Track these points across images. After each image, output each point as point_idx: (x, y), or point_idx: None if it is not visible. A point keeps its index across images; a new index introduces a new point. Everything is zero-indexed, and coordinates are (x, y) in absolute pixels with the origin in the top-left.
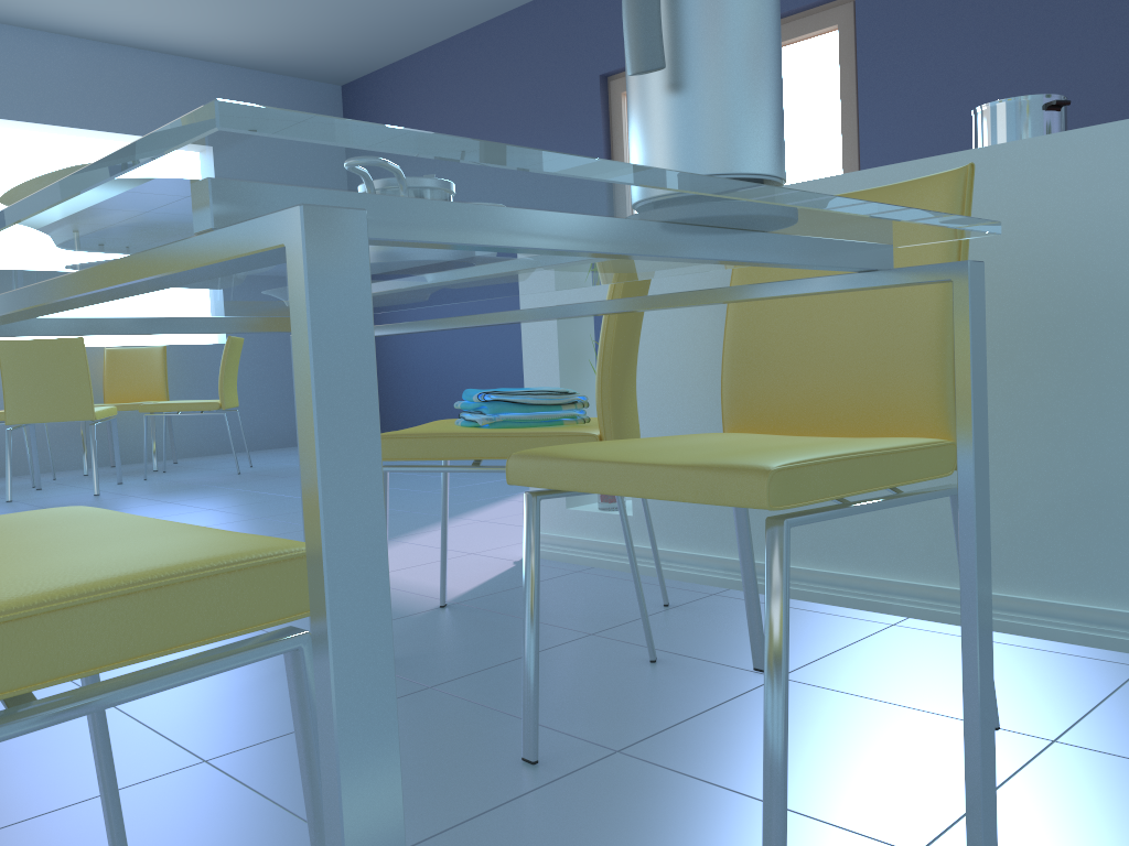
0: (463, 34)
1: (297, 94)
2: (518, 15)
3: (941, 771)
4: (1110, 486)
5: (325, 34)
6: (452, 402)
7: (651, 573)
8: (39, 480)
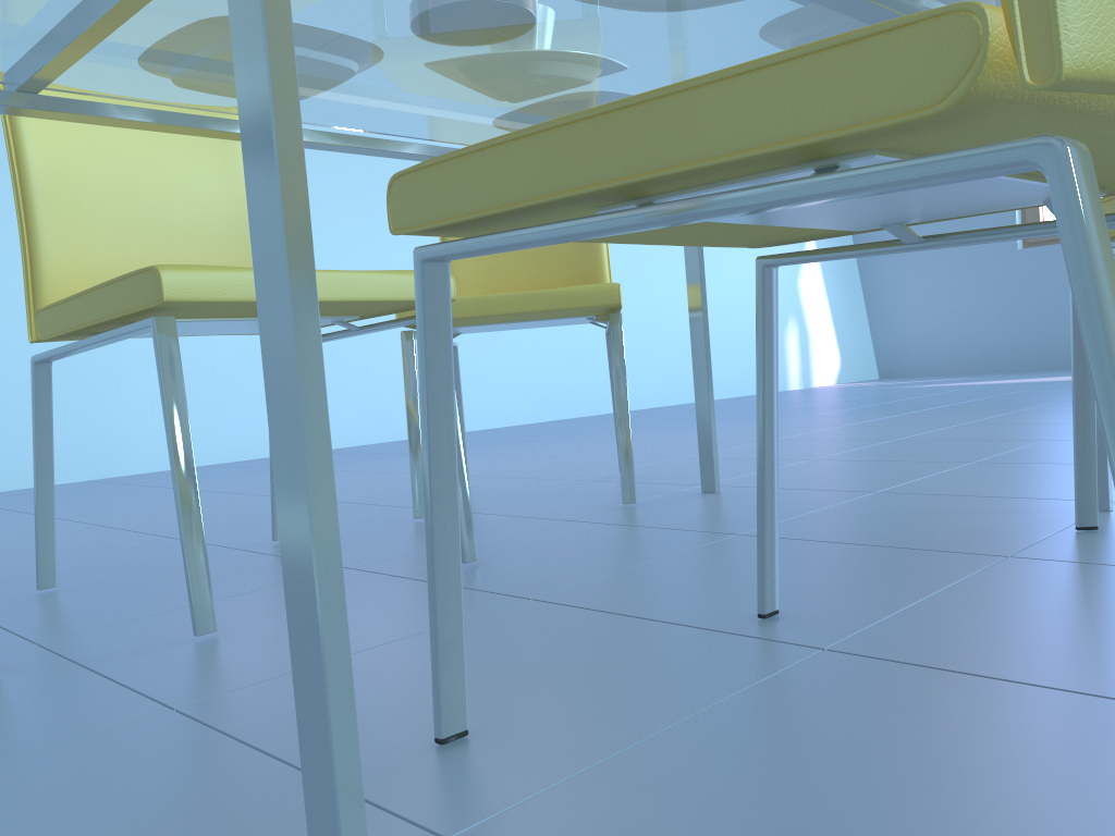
0: None
1: None
2: None
3: None
4: None
5: None
6: None
7: None
8: None
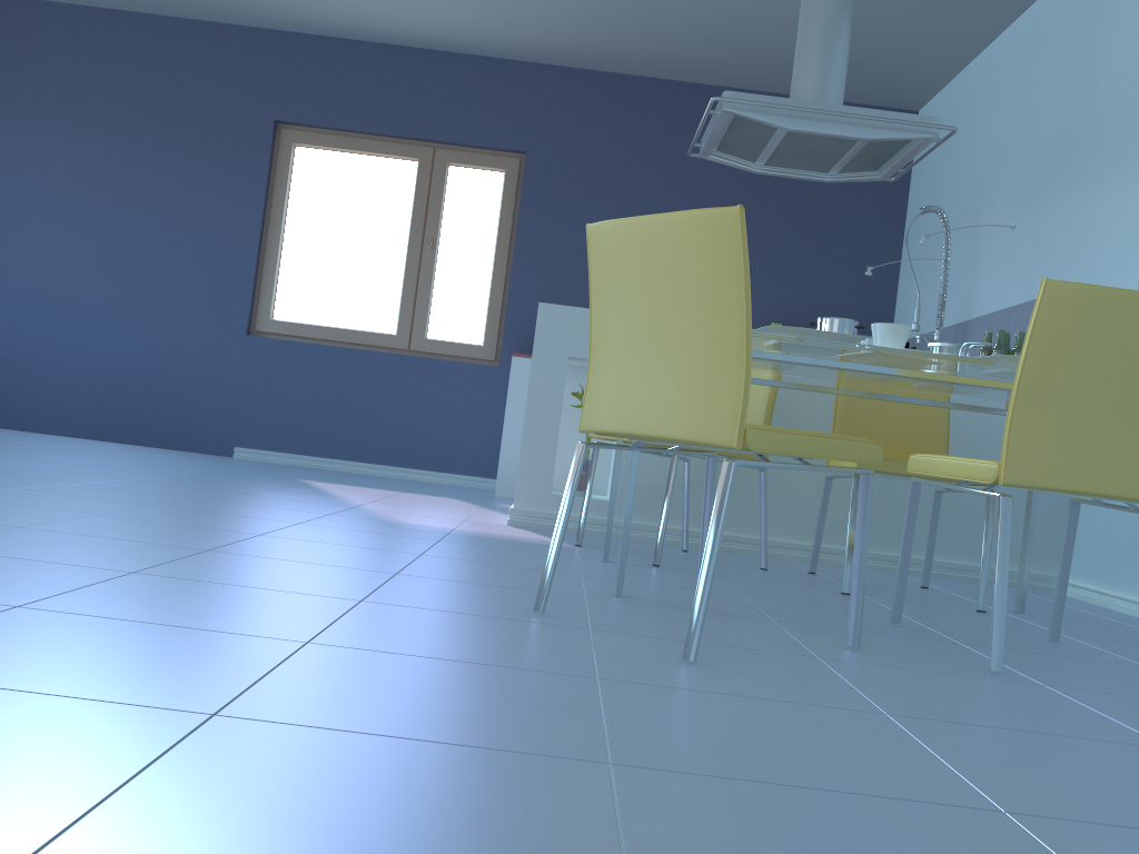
0: (98, 10)
1: None
2: (182, 26)
3: (946, 596)
4: (891, 500)
5: None
6: None
7: None
8: None
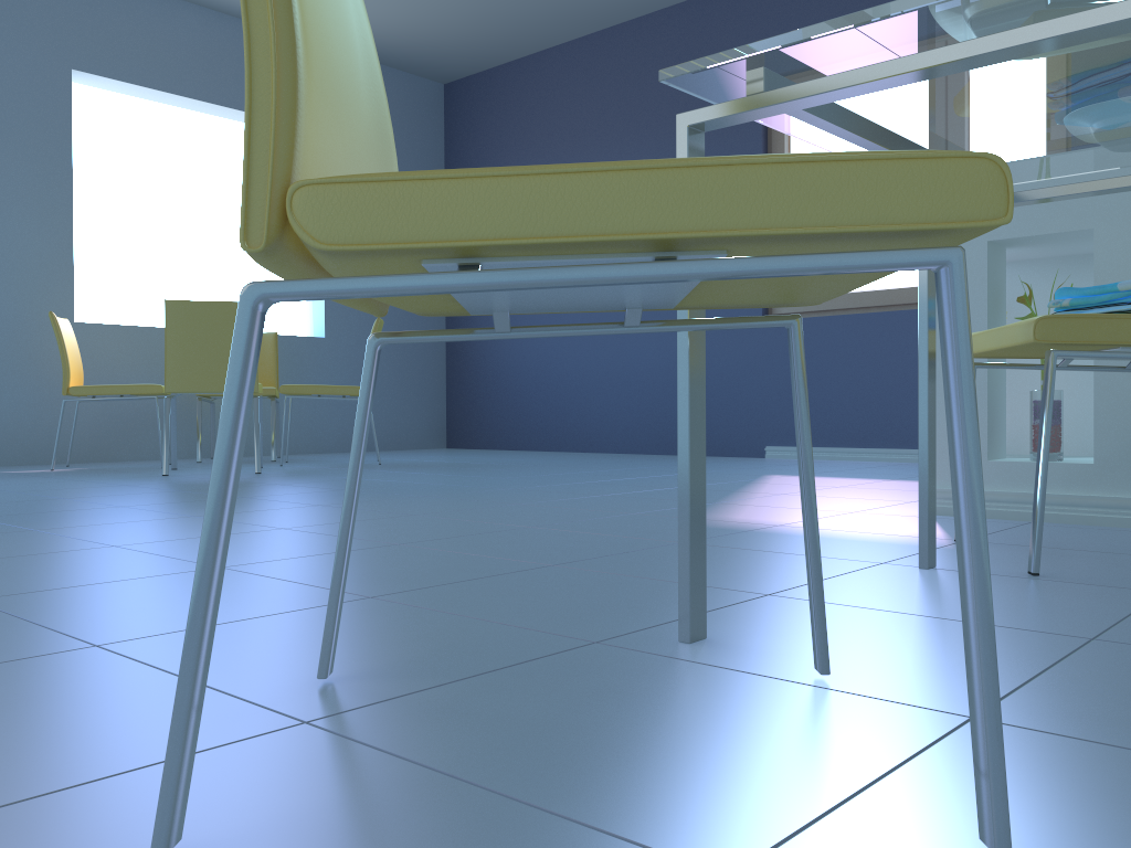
0: (598, 34)
1: (403, 88)
2: (666, 16)
3: None
4: None
5: (459, 23)
6: (560, 409)
7: (1123, 524)
8: (175, 459)
